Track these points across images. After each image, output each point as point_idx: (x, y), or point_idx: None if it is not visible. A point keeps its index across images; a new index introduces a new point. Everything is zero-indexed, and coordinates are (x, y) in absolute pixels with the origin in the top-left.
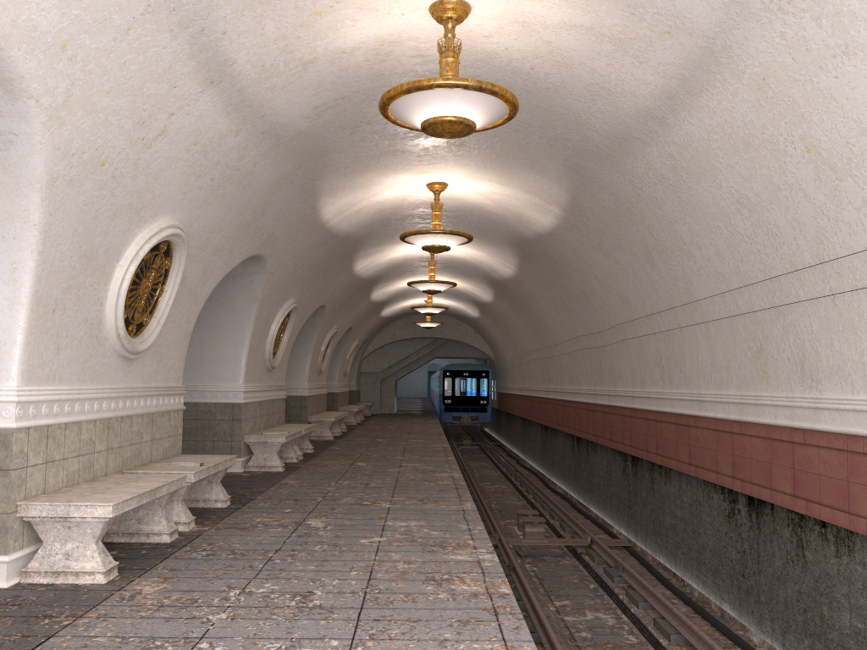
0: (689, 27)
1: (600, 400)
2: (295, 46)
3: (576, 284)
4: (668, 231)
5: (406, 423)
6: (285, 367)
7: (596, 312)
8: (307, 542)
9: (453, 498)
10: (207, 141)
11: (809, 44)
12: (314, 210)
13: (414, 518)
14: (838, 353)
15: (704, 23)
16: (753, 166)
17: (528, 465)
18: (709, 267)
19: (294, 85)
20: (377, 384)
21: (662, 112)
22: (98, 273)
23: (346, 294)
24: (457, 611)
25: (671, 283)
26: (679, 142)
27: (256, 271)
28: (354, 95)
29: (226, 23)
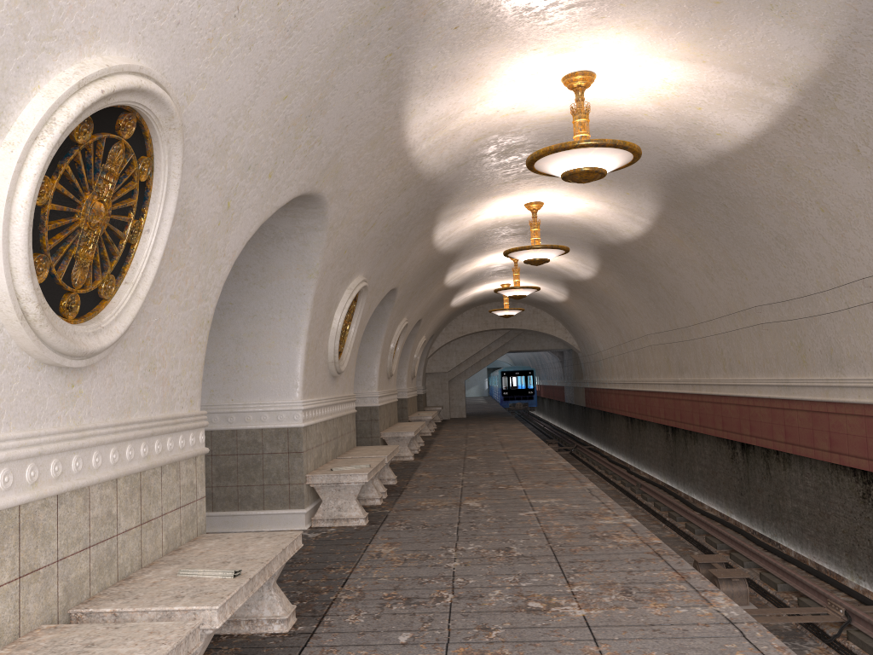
0: None
1: (802, 395)
2: None
3: (767, 229)
4: None
5: (489, 430)
6: (353, 371)
7: (803, 267)
8: None
9: (678, 584)
10: None
11: None
12: (397, 120)
13: None
14: None
15: None
16: None
17: (645, 476)
18: None
19: None
20: (445, 386)
21: None
22: None
23: (420, 275)
24: None
25: None
26: None
27: (312, 226)
28: None
29: None
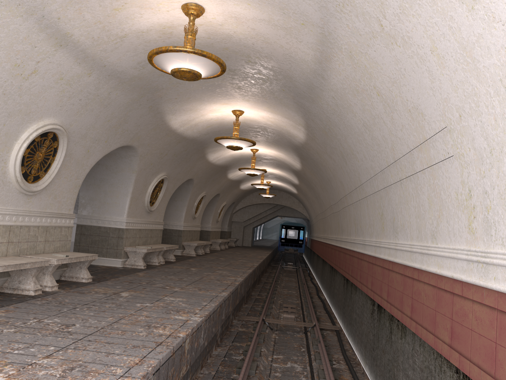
0: (310, 21)
1: (338, 244)
2: (109, 27)
3: (324, 174)
4: (346, 142)
5: (250, 252)
6: (163, 212)
7: (334, 191)
8: (106, 302)
9: (219, 290)
10: (69, 78)
11: (359, 31)
12: (164, 122)
13: (183, 297)
14: (403, 216)
15: (315, 18)
16: (363, 104)
17: (316, 282)
18: (363, 164)
19: (118, 49)
20: (241, 229)
21: (320, 71)
22: (1, 146)
23: (208, 174)
24: (139, 341)
25: (354, 174)
26: (333, 89)
27: (133, 154)
28: None
29: (58, 13)
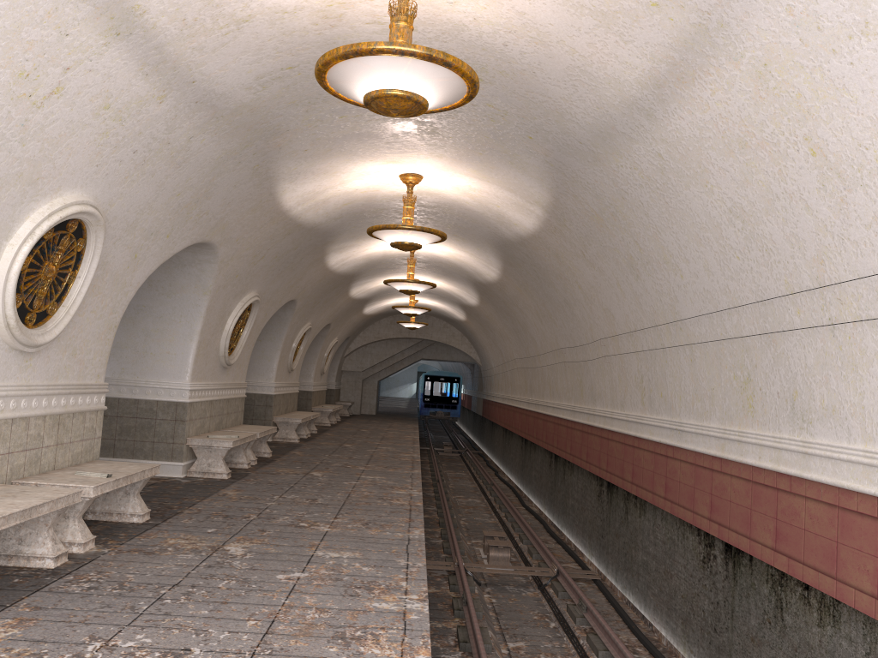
0: None
1: (579, 418)
2: None
3: (559, 293)
4: (654, 240)
5: (383, 427)
6: (246, 364)
7: (579, 324)
8: (214, 576)
9: (402, 523)
10: (121, 106)
11: (820, 21)
12: (272, 196)
13: (350, 547)
14: (835, 392)
15: None
16: (750, 170)
17: (507, 478)
18: (696, 283)
19: (228, 47)
20: (358, 384)
21: (649, 103)
22: None
23: (321, 290)
24: None
25: (656, 299)
26: (668, 139)
27: (207, 259)
28: (304, 65)
29: None
